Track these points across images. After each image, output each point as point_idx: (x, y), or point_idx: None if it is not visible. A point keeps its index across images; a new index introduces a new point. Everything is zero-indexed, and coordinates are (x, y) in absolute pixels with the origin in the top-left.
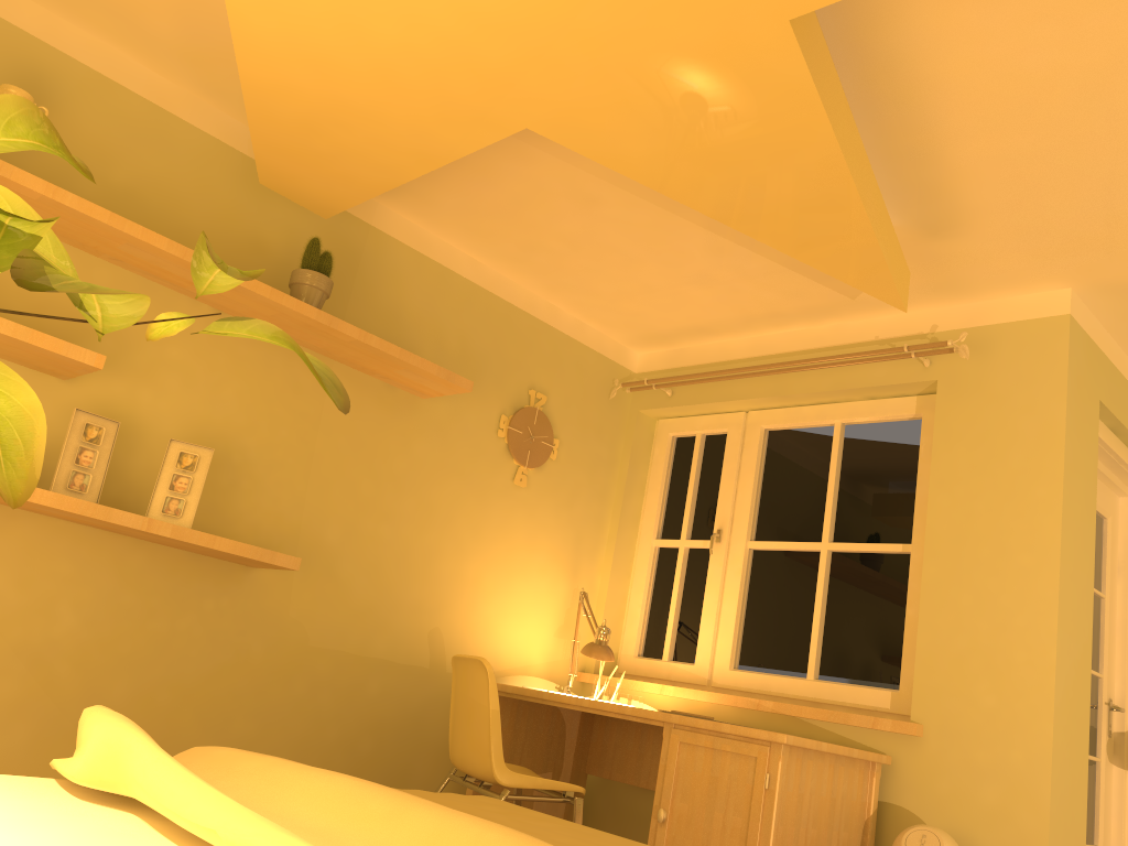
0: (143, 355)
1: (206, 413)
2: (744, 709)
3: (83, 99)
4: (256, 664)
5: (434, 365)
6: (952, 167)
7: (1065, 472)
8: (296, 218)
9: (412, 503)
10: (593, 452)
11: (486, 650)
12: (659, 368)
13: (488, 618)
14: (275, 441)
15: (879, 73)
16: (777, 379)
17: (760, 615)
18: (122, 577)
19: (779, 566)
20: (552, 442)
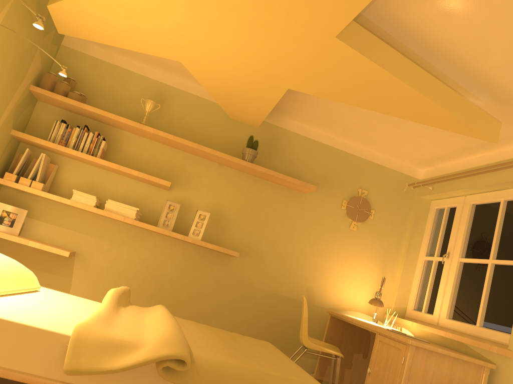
0: (194, 181)
1: (215, 201)
2: (442, 336)
3: (175, 99)
4: (232, 291)
5: (298, 180)
6: (489, 73)
7: None
8: (251, 128)
9: (299, 235)
10: (394, 215)
11: (335, 298)
12: (429, 177)
13: (336, 285)
14: (241, 210)
15: (421, 41)
16: (472, 179)
17: (461, 293)
18: (185, 256)
19: (471, 270)
20: (370, 211)
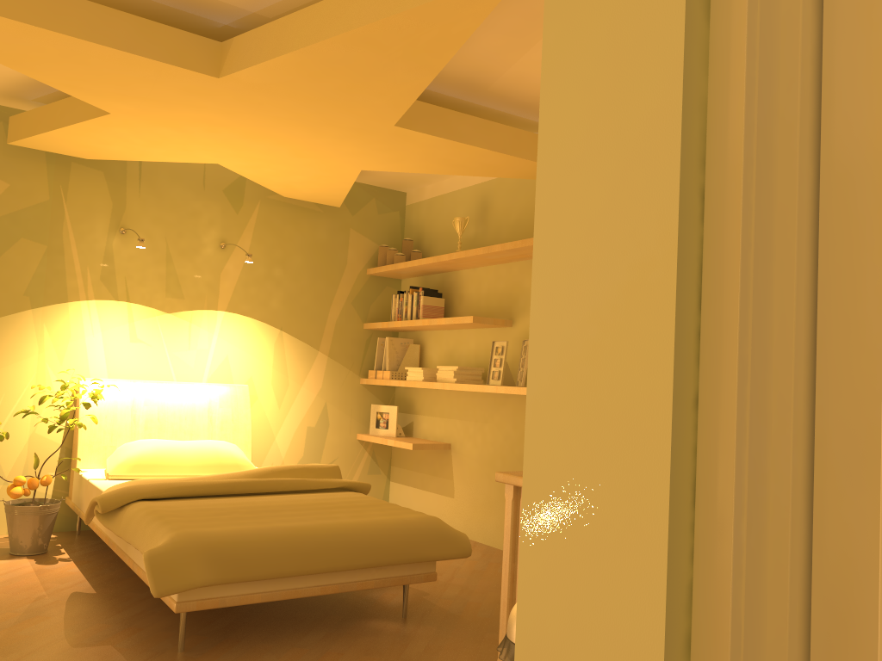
0: None
1: None
2: None
3: (496, 194)
4: None
5: None
6: None
7: (550, 3)
8: None
9: None
10: None
11: None
12: None
13: None
14: None
15: None
16: None
17: None
18: None
19: None
20: None
